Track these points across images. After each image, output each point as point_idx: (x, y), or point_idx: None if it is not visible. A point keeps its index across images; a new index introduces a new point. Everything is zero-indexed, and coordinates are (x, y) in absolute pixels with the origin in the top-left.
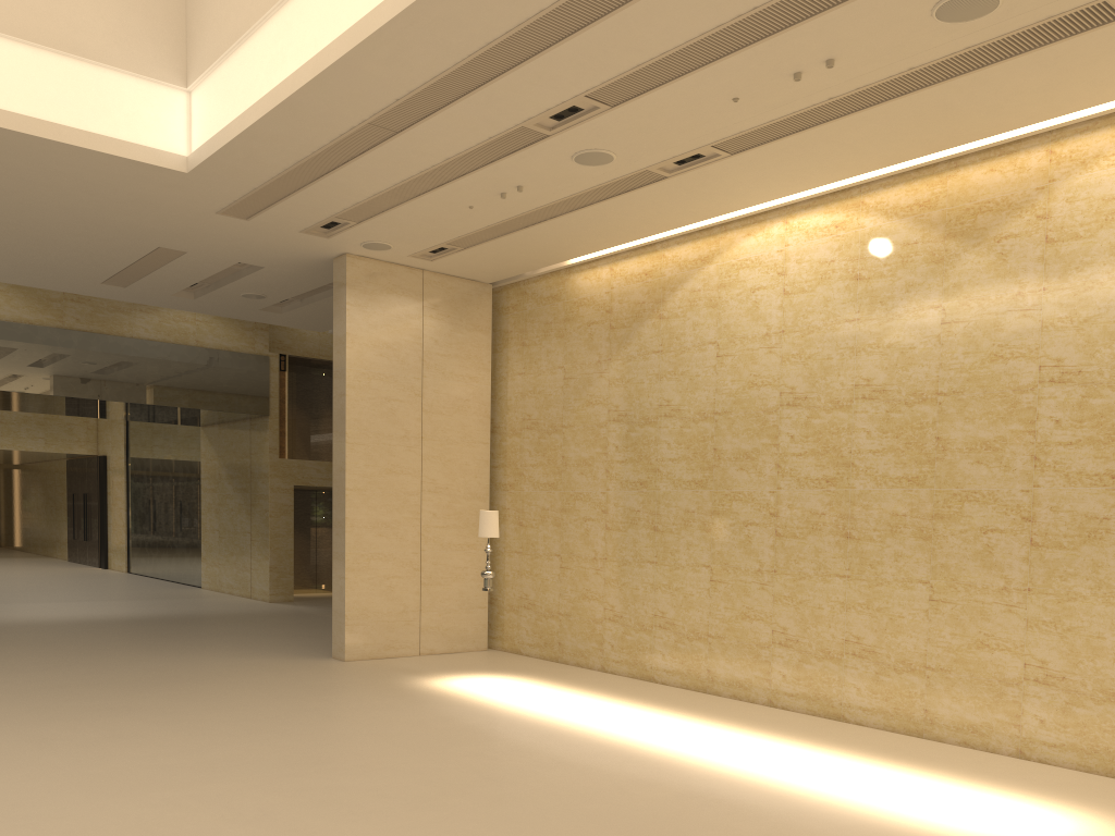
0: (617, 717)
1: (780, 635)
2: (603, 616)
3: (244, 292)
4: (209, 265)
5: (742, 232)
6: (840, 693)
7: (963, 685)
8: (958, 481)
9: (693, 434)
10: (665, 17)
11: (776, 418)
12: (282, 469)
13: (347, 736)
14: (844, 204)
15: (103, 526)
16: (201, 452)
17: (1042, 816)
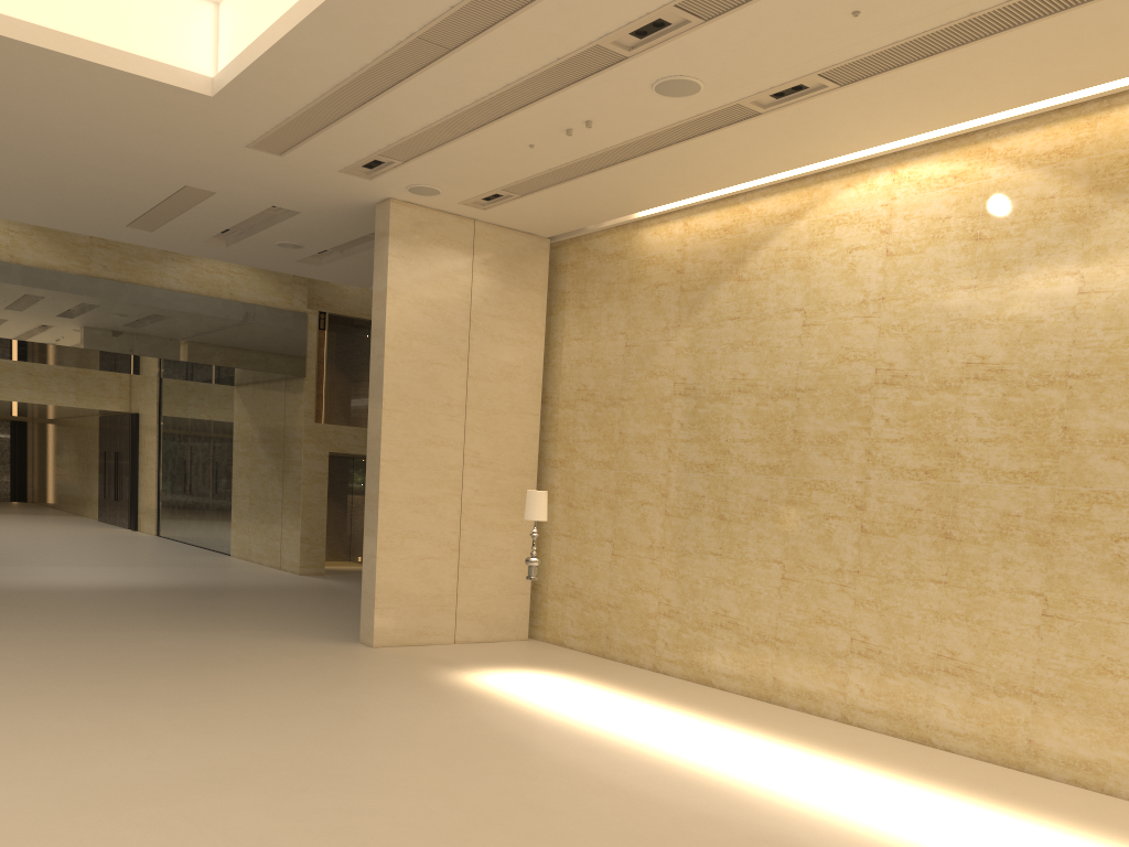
0: (673, 730)
1: (860, 644)
2: (658, 611)
3: (279, 240)
4: (241, 208)
5: (840, 183)
6: (927, 714)
7: (1077, 715)
8: (1087, 479)
9: (770, 413)
10: None
11: (870, 398)
12: (317, 435)
13: (368, 742)
14: (966, 150)
15: (134, 486)
16: (234, 413)
17: None
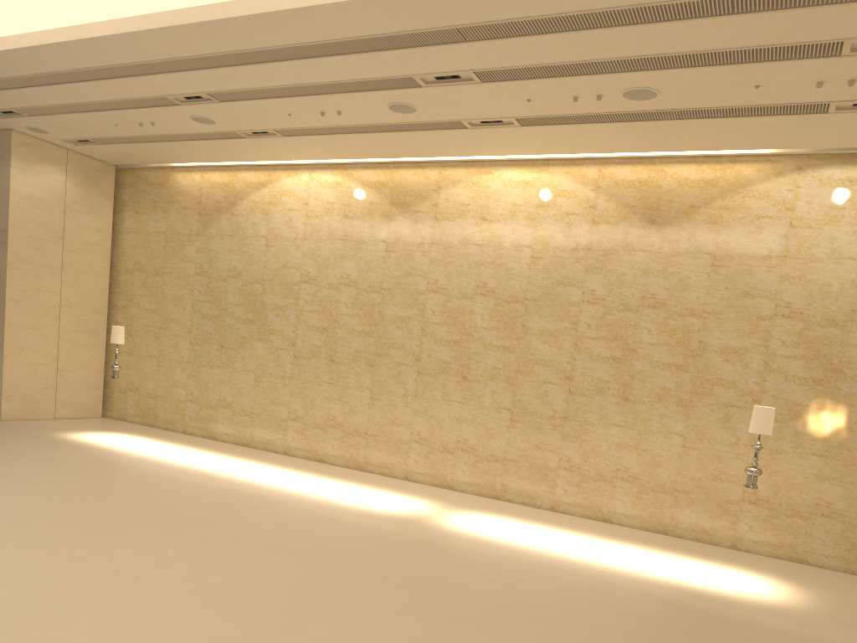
0: (200, 458)
1: (293, 414)
2: (186, 398)
3: None
4: None
5: (285, 173)
6: (323, 447)
7: (383, 443)
8: (388, 336)
9: (249, 291)
10: (259, 75)
11: (298, 288)
12: None
13: (34, 465)
14: (342, 172)
15: None
16: None
17: (409, 502)
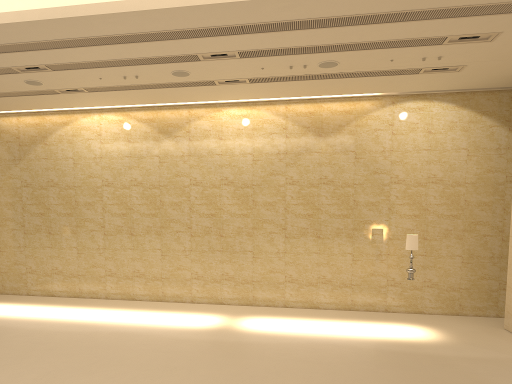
0: (57, 312)
1: (108, 272)
2: (26, 271)
3: None
4: None
5: (81, 115)
6: (133, 290)
7: (174, 282)
8: (168, 215)
9: (65, 194)
10: (91, 53)
11: (101, 190)
12: None
13: None
14: (122, 113)
15: None
16: None
17: (209, 318)
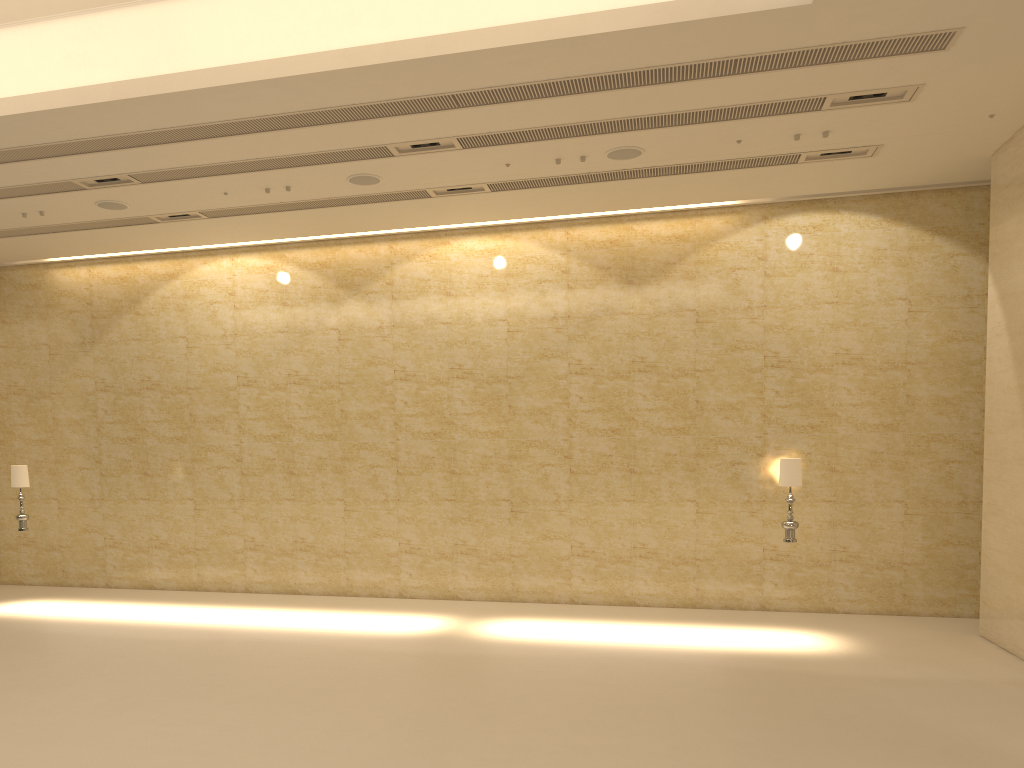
0: (155, 612)
1: (250, 542)
2: (104, 544)
3: None
4: None
5: (199, 260)
6: (294, 576)
7: (367, 560)
8: (356, 437)
9: (172, 403)
10: (203, 152)
11: (236, 394)
12: None
13: None
14: (272, 254)
15: None
16: None
17: (426, 620)
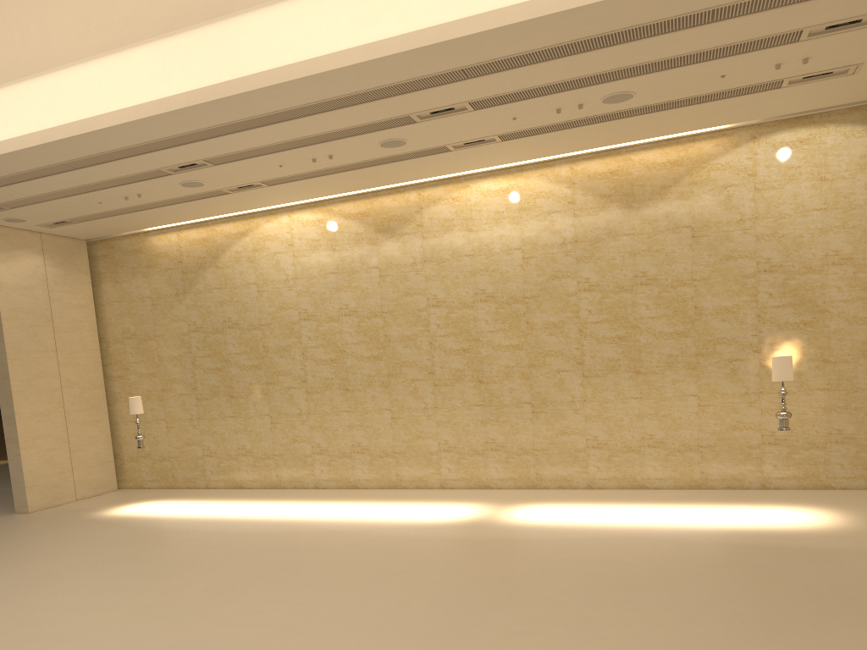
0: (244, 509)
1: (316, 448)
2: (203, 454)
3: None
4: None
5: (264, 219)
6: (353, 474)
7: (412, 458)
8: (398, 356)
9: (248, 338)
10: (260, 136)
11: (299, 327)
12: None
13: (103, 547)
14: (321, 209)
15: None
16: None
17: (463, 508)
